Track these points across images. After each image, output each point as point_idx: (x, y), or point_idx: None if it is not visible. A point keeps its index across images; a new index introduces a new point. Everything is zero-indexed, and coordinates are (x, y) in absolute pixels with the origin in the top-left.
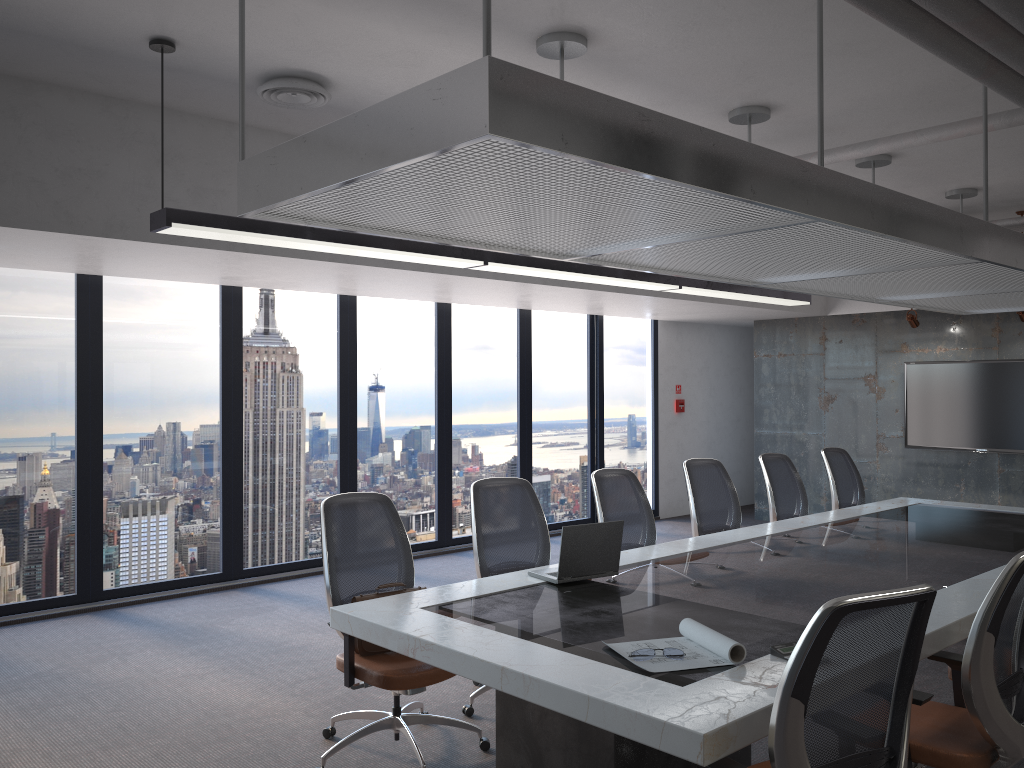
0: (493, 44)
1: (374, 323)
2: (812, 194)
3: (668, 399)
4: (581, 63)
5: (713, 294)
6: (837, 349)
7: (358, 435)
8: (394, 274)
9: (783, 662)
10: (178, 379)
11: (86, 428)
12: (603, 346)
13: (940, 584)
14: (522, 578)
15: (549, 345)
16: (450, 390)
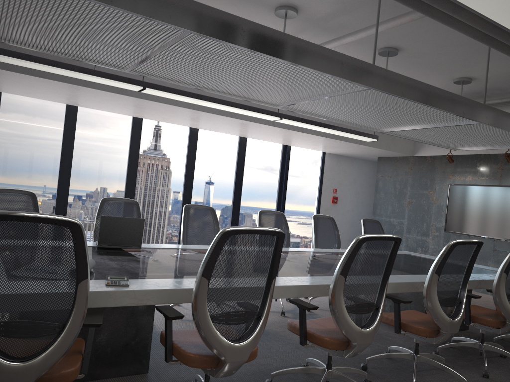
0: None
1: (152, 134)
2: (176, 13)
3: (327, 195)
4: None
5: (308, 126)
6: (417, 175)
7: (136, 189)
8: (130, 100)
9: (100, 283)
10: (37, 148)
11: None
12: (289, 162)
13: (309, 275)
14: (88, 244)
15: (256, 158)
16: (193, 173)
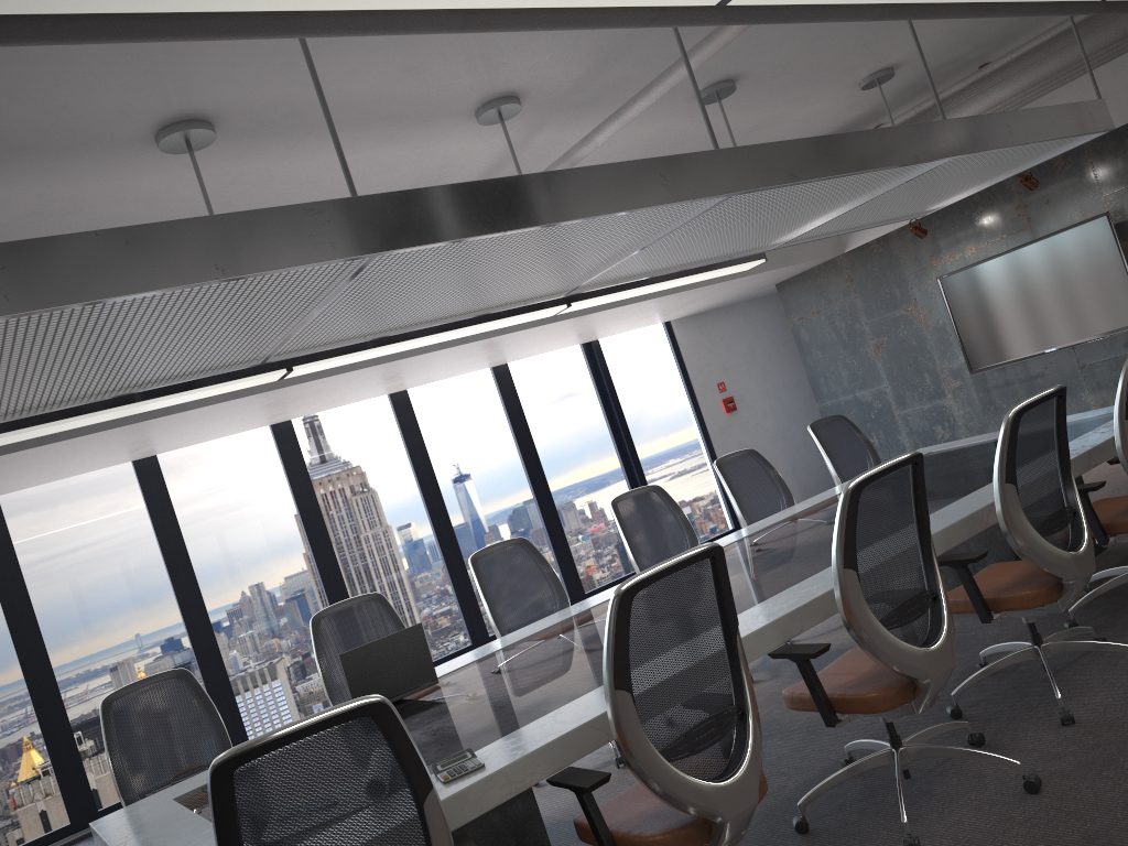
0: (122, 162)
1: (321, 441)
2: (340, 234)
3: (712, 402)
4: (240, 140)
5: (624, 295)
6: (867, 287)
7: (340, 563)
8: (261, 399)
9: None
10: (114, 572)
11: (28, 654)
12: (609, 372)
13: (779, 590)
14: None
15: (542, 393)
16: (435, 481)
